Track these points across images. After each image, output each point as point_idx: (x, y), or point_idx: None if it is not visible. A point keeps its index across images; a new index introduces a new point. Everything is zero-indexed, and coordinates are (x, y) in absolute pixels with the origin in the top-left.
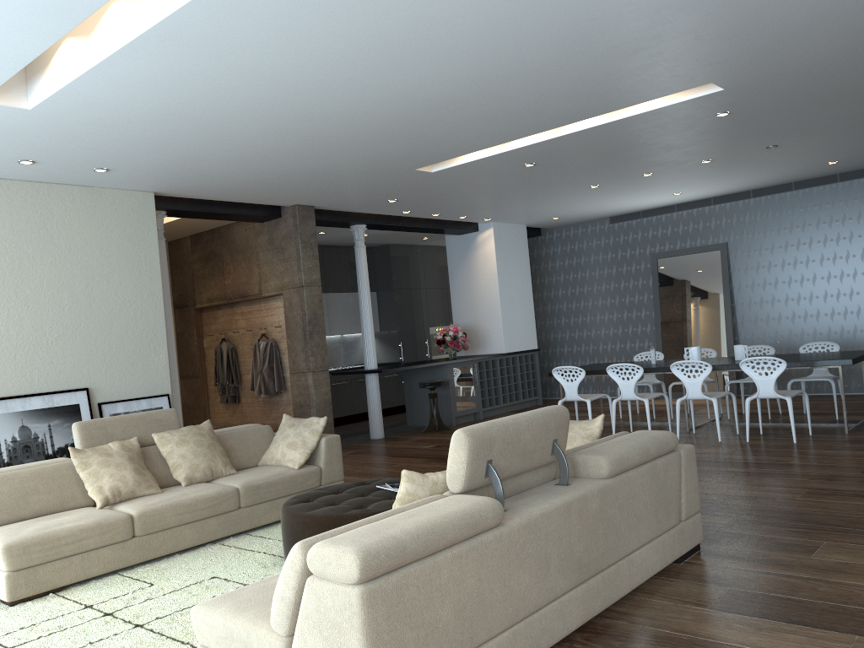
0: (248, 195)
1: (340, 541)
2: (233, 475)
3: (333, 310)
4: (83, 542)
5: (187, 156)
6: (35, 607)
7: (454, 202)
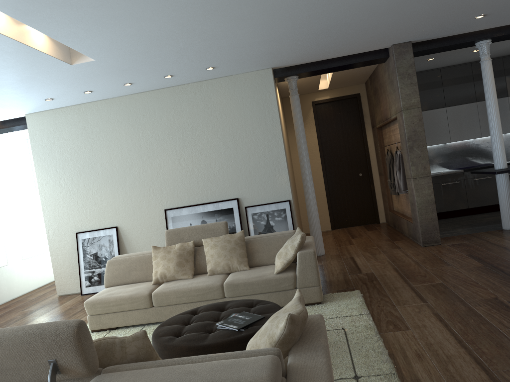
0: (336, 51)
1: None
2: (244, 271)
3: None
4: (122, 306)
5: (229, 49)
6: None
7: None
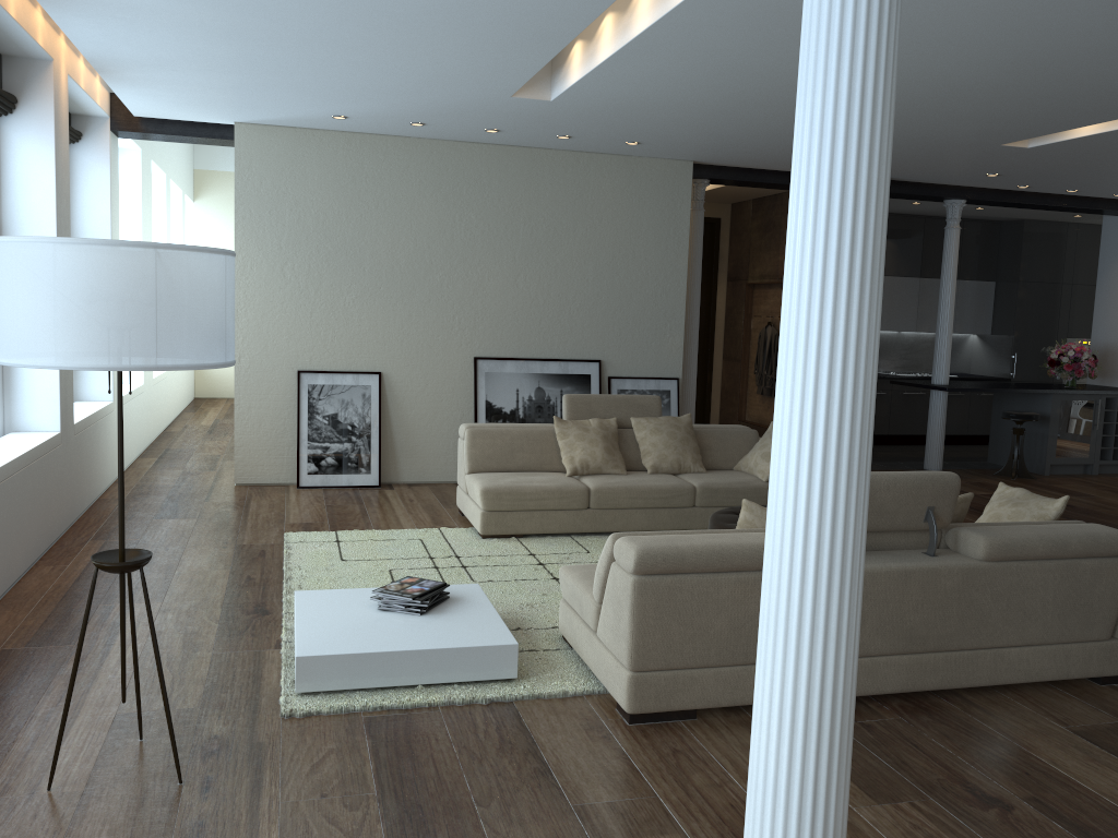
0: None
1: (636, 539)
2: (700, 473)
3: (926, 300)
4: (544, 502)
5: (711, 133)
6: (497, 544)
7: (1089, 178)
